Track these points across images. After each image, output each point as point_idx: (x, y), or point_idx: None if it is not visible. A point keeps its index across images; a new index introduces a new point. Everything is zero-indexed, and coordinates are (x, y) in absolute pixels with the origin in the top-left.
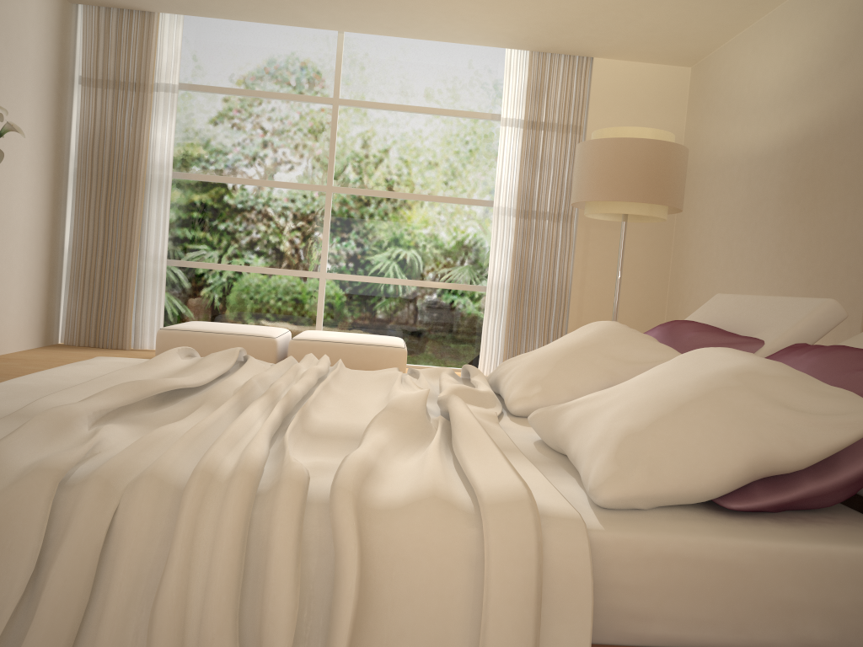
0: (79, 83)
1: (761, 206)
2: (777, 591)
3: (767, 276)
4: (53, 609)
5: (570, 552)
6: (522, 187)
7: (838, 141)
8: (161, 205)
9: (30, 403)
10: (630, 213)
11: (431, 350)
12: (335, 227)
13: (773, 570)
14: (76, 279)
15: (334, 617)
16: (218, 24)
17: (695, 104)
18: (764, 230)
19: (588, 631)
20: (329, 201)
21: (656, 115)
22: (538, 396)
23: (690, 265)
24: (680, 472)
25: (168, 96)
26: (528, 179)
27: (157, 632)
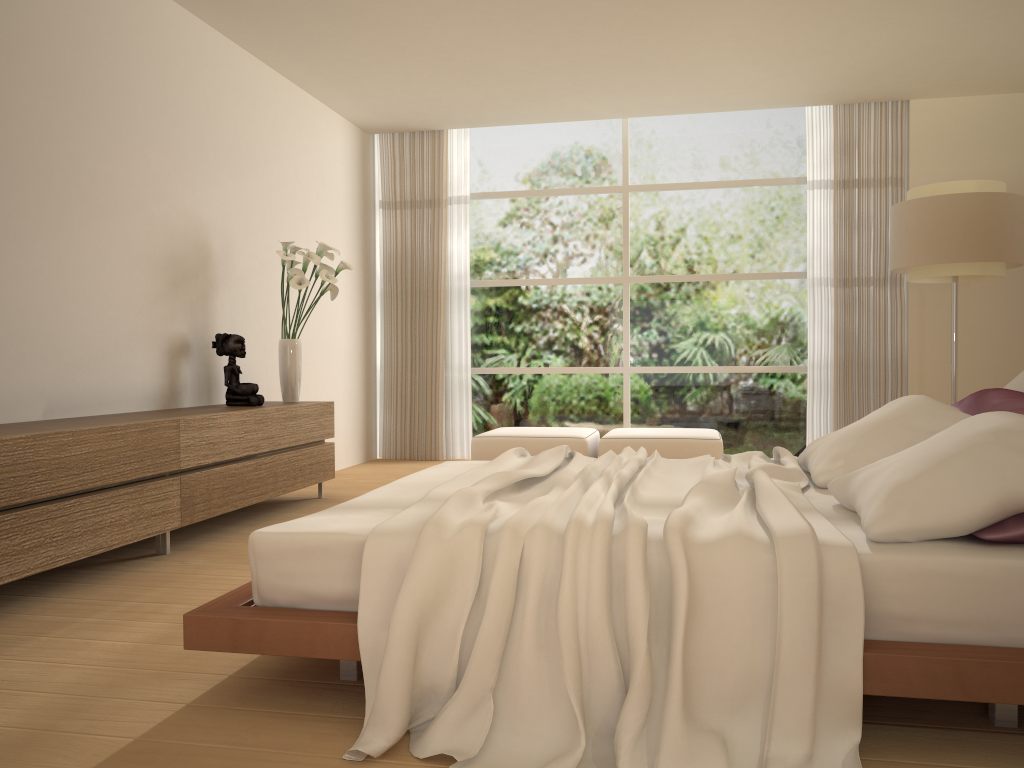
0: (380, 208)
1: None
2: (1022, 598)
3: None
4: (496, 605)
5: (844, 568)
6: (838, 253)
7: None
8: (461, 315)
9: (428, 492)
10: (958, 274)
11: (751, 441)
12: (635, 318)
13: (1016, 581)
14: (389, 394)
15: (673, 609)
16: (502, 129)
17: None
18: None
19: (861, 624)
20: (627, 292)
21: (993, 153)
22: (840, 468)
23: None
24: (937, 510)
25: (461, 208)
26: (845, 244)
27: (561, 617)
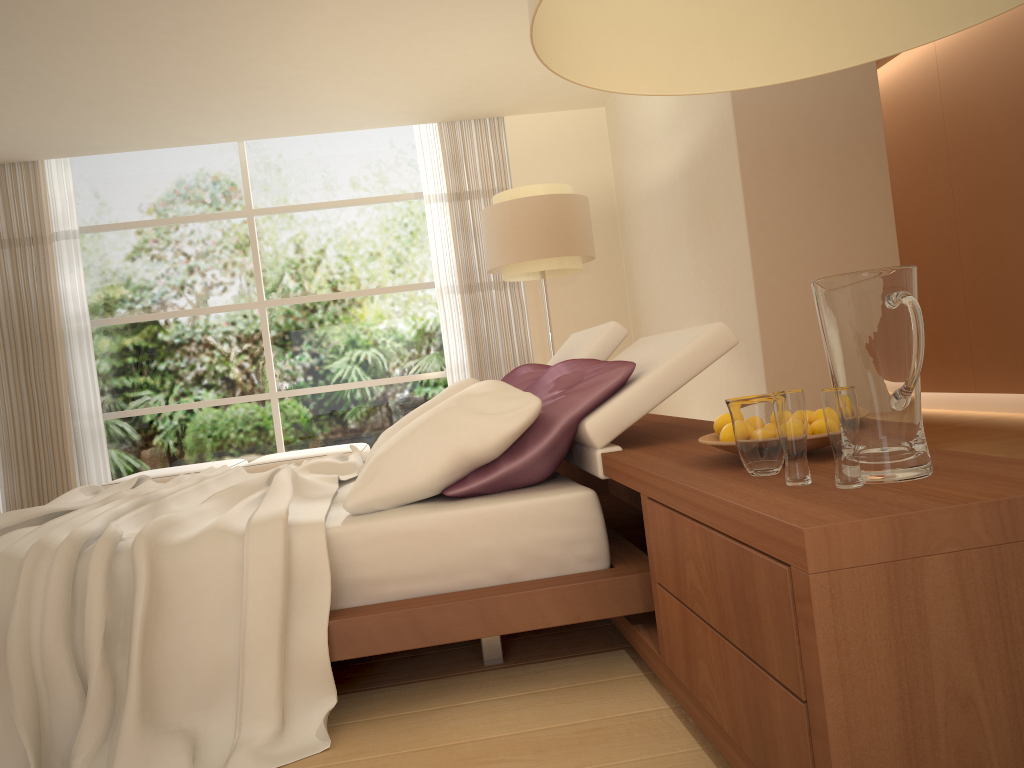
0: None
1: (677, 236)
2: (473, 543)
3: (694, 303)
4: None
5: (311, 544)
6: (460, 261)
7: (711, 163)
8: (85, 358)
9: None
10: (541, 270)
11: None
12: (277, 342)
13: (467, 528)
14: (8, 454)
15: (133, 615)
16: (110, 158)
17: (614, 143)
18: (683, 258)
19: (328, 594)
20: (265, 317)
21: (580, 162)
22: None
23: (642, 306)
24: (403, 476)
25: (71, 243)
26: (465, 252)
27: (9, 648)
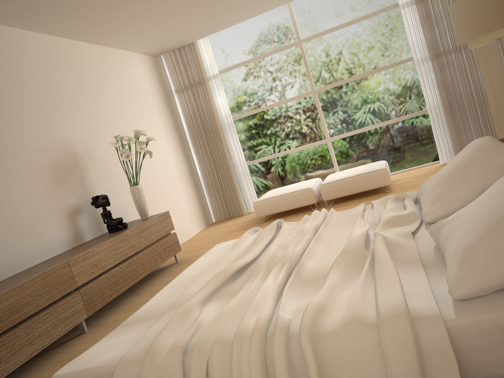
0: (175, 93)
1: None
2: None
3: None
4: None
5: (435, 337)
6: (428, 41)
7: None
8: (233, 137)
9: (180, 295)
10: (499, 36)
11: (407, 159)
12: (325, 111)
13: None
14: (209, 188)
15: None
16: (225, 31)
17: None
18: None
19: None
20: (316, 98)
21: None
22: (439, 208)
23: None
24: (501, 269)
25: (216, 80)
26: (431, 34)
27: None
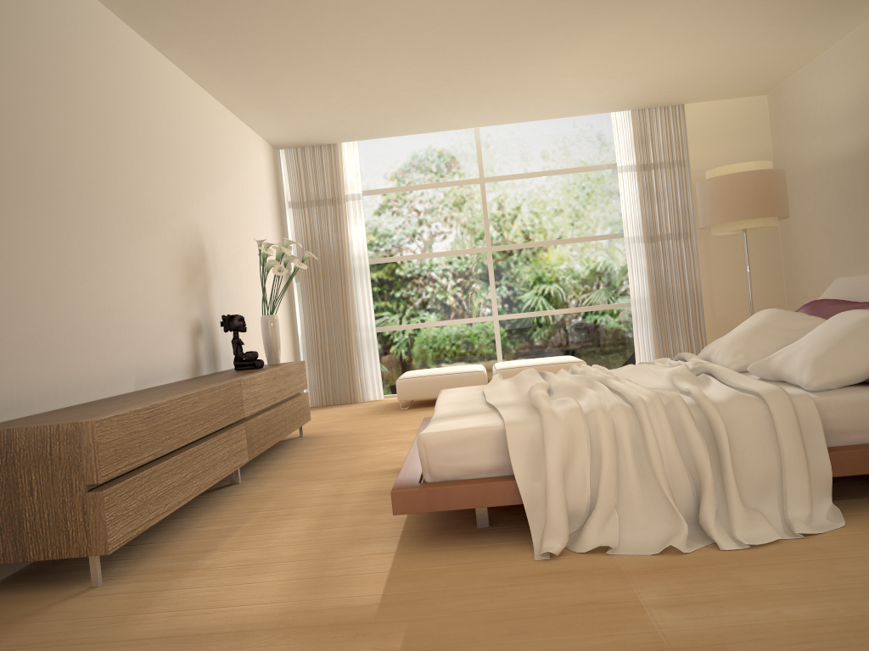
0: (289, 207)
1: (851, 200)
2: None
3: (867, 254)
4: (609, 454)
5: (806, 407)
6: (644, 218)
7: None
8: (364, 287)
9: (490, 403)
10: (749, 227)
11: (593, 362)
12: (498, 278)
13: None
14: (312, 355)
15: (719, 441)
16: (381, 140)
17: (777, 124)
18: (858, 218)
19: (823, 437)
20: (491, 259)
21: (745, 139)
22: (743, 359)
23: (800, 254)
24: (847, 368)
25: (355, 203)
26: (649, 211)
27: (653, 455)
